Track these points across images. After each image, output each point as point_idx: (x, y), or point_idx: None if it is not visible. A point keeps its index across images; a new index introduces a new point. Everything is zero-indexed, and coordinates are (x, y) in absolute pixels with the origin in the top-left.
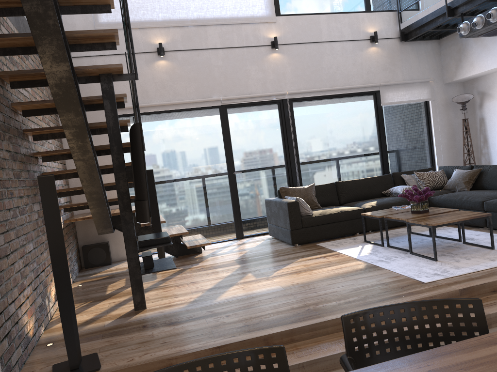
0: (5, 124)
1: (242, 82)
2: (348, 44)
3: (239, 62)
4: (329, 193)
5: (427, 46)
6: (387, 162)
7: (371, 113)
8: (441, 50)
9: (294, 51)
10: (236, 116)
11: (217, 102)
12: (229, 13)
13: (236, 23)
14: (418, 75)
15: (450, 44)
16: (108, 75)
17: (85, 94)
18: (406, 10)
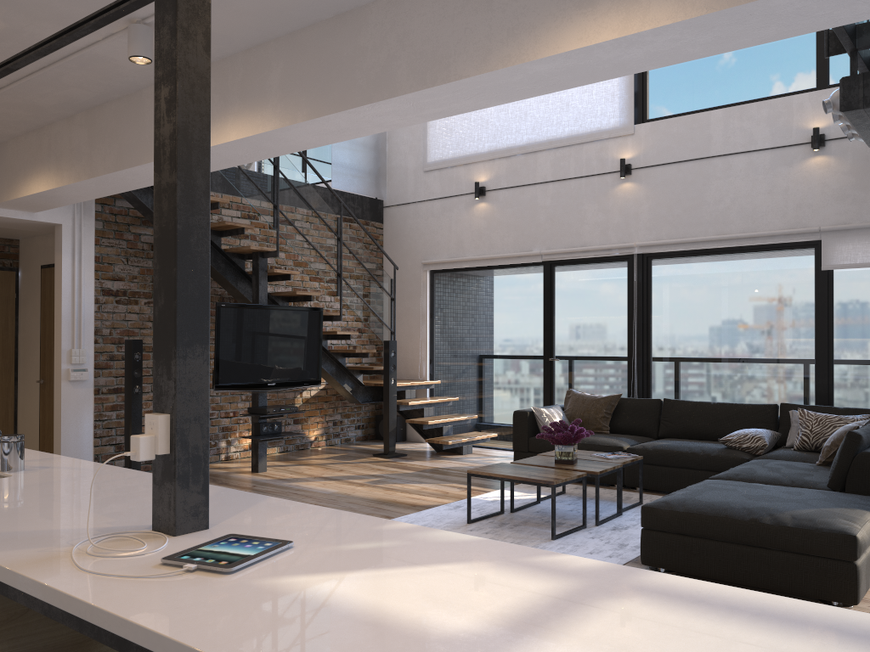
0: None
1: (573, 228)
2: (761, 156)
3: (573, 199)
4: (643, 415)
5: None
6: (827, 384)
7: (805, 283)
8: None
9: (657, 177)
10: (565, 277)
11: (536, 257)
12: (567, 131)
13: (575, 143)
14: None
15: None
16: (257, 253)
17: (407, 245)
18: None
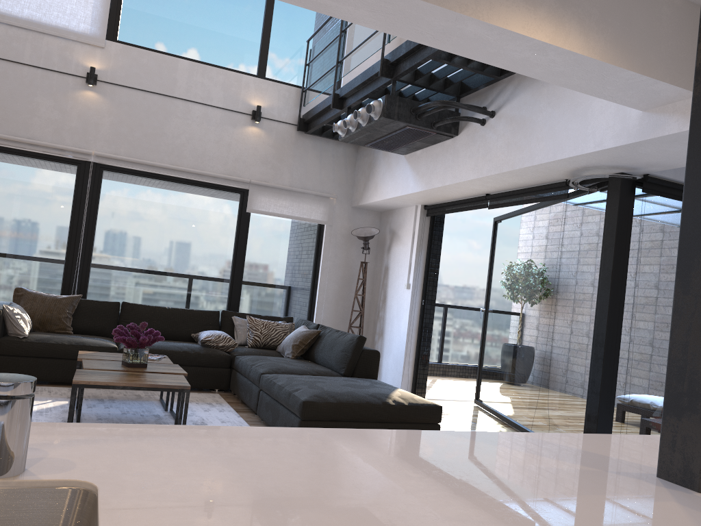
0: None
1: (21, 117)
2: (215, 112)
3: (24, 87)
4: (103, 316)
5: (338, 149)
6: (238, 296)
7: (231, 218)
8: (357, 160)
9: (123, 97)
10: None
11: None
12: (28, 13)
13: (35, 30)
14: (314, 185)
15: (365, 154)
16: None
17: None
18: (310, 90)
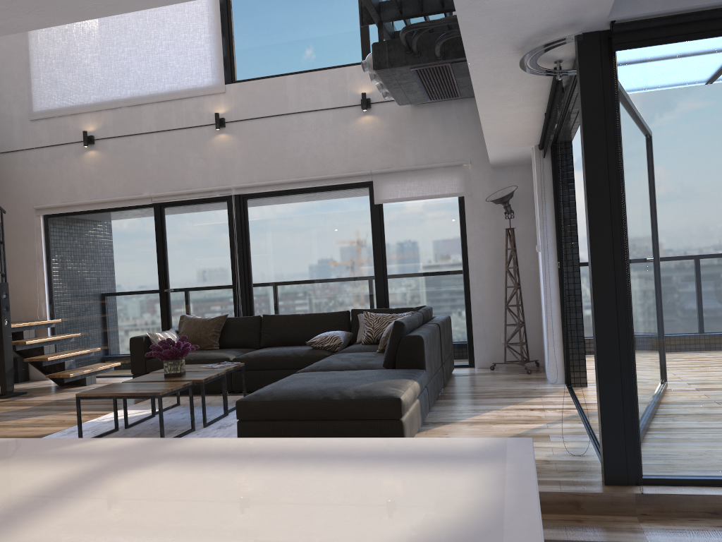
0: None
1: (179, 173)
2: (326, 114)
3: (176, 148)
4: (246, 330)
5: (462, 108)
6: (384, 292)
7: (364, 214)
8: None
9: (247, 130)
10: (174, 217)
11: (147, 200)
12: (168, 87)
13: (175, 98)
14: (442, 156)
15: None
16: None
17: (17, 192)
18: None
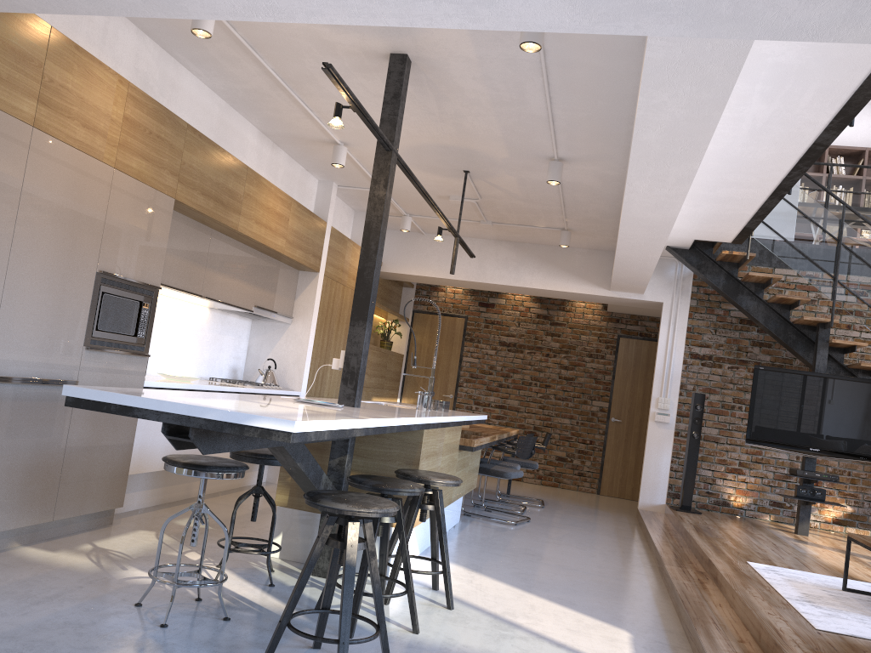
0: (776, 363)
1: None
2: None
3: None
4: None
5: None
6: None
7: None
8: None
9: None
10: None
11: None
12: None
13: None
14: None
15: None
16: (818, 324)
17: None
18: None
